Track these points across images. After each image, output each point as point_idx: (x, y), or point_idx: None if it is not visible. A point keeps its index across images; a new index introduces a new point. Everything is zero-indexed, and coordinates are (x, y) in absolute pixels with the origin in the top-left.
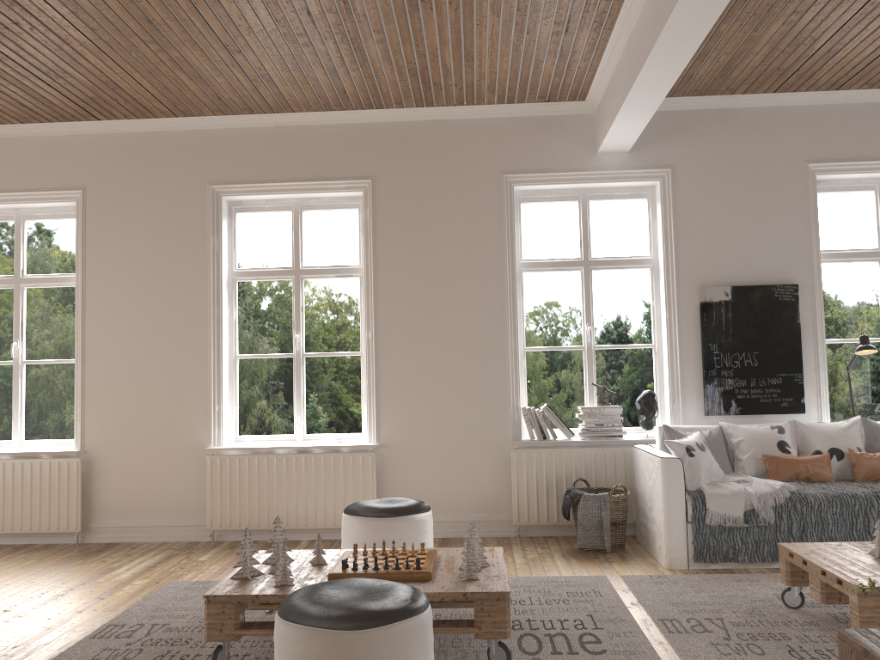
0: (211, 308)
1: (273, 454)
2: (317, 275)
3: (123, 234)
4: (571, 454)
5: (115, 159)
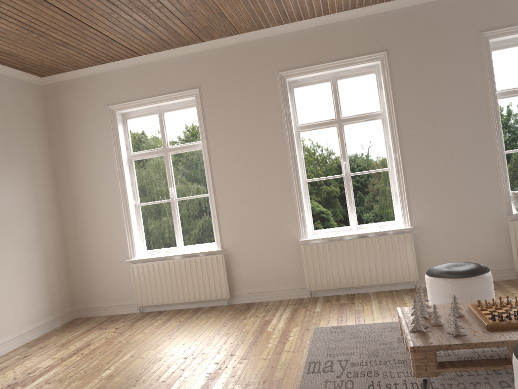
0: (290, 151)
1: (343, 240)
2: (353, 121)
3: (227, 112)
4: None
5: (215, 65)
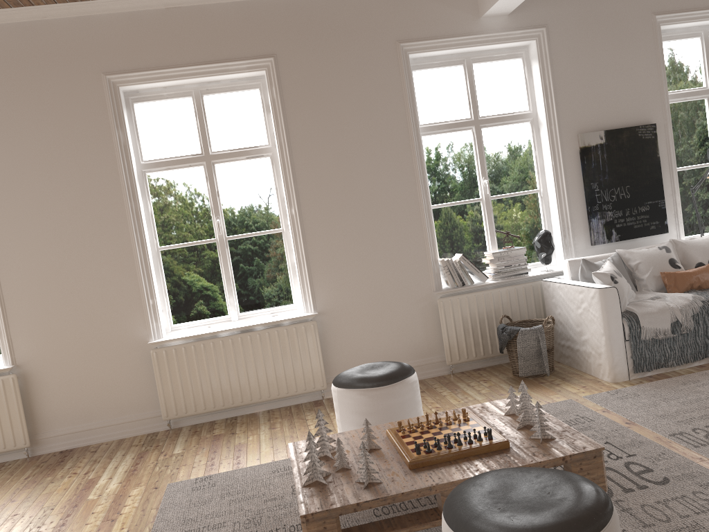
0: (129, 203)
1: (218, 337)
2: (228, 159)
3: (16, 136)
4: (489, 295)
5: None
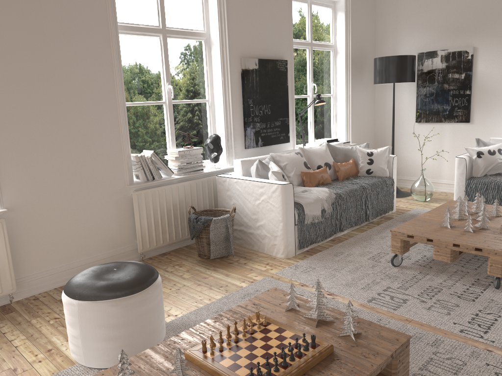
0: None
1: None
2: None
3: None
4: (175, 188)
5: None
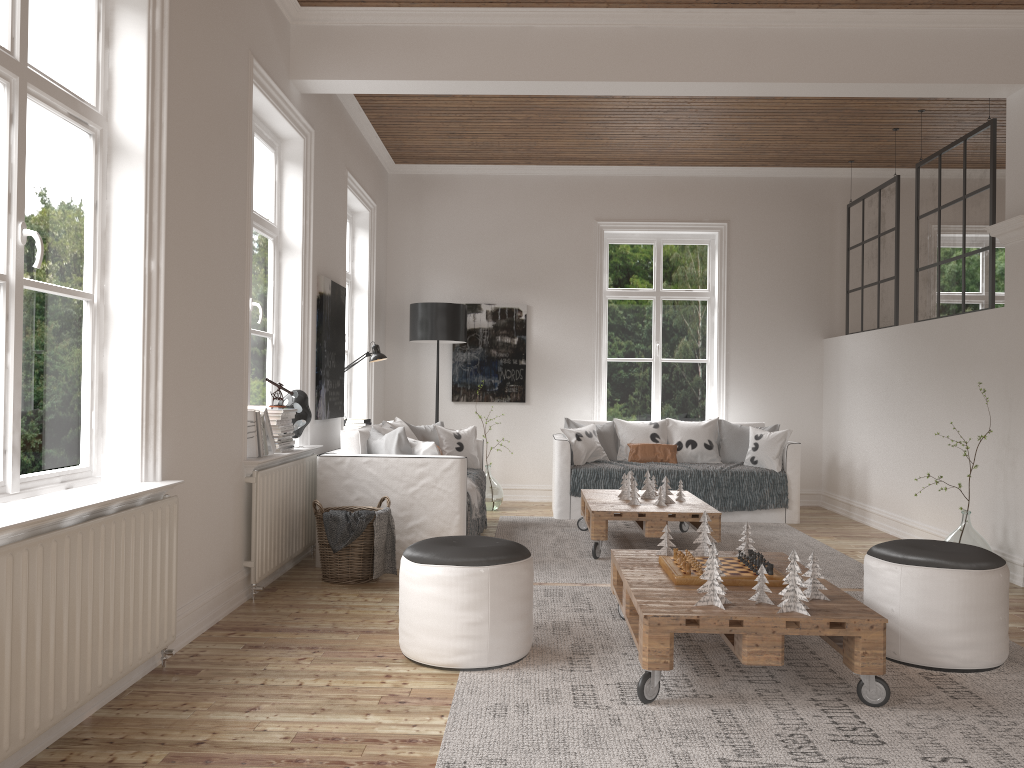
0: None
1: (76, 525)
2: (49, 98)
3: None
4: (284, 472)
5: None
